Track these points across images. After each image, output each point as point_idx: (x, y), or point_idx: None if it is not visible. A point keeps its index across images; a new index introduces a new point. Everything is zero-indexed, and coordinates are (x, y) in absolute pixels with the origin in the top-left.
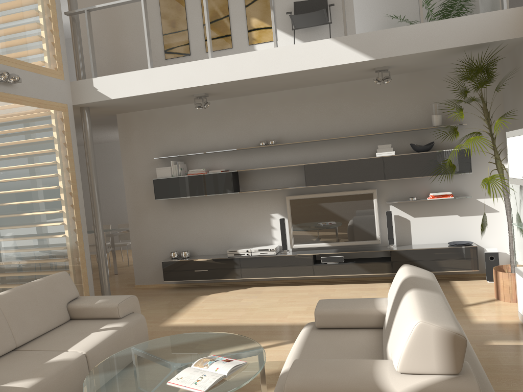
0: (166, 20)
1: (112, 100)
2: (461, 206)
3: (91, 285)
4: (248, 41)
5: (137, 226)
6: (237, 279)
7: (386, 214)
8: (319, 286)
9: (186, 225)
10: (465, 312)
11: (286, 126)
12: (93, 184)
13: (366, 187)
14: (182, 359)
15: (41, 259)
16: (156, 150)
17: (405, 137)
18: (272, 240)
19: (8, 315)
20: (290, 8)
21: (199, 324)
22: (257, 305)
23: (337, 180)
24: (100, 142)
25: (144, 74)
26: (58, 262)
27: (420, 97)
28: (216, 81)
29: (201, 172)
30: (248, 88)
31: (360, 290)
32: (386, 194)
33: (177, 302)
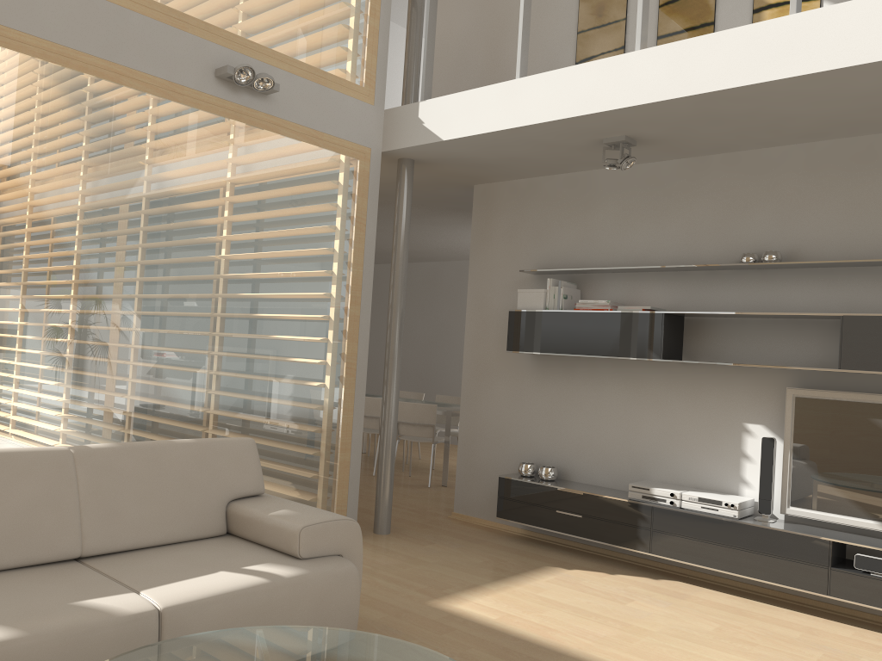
0: (587, 3)
1: (445, 145)
2: None
3: (355, 487)
4: None
5: (474, 399)
6: (640, 553)
7: None
8: (840, 625)
9: (561, 414)
10: None
11: (813, 225)
12: (395, 302)
13: None
14: None
15: (259, 415)
16: (529, 257)
17: None
18: (740, 485)
19: (88, 489)
20: None
21: (502, 627)
22: (656, 624)
23: None
24: None
25: (504, 90)
26: (293, 429)
27: None
28: (642, 101)
29: (602, 307)
30: (726, 127)
31: None
32: None
33: (499, 567)
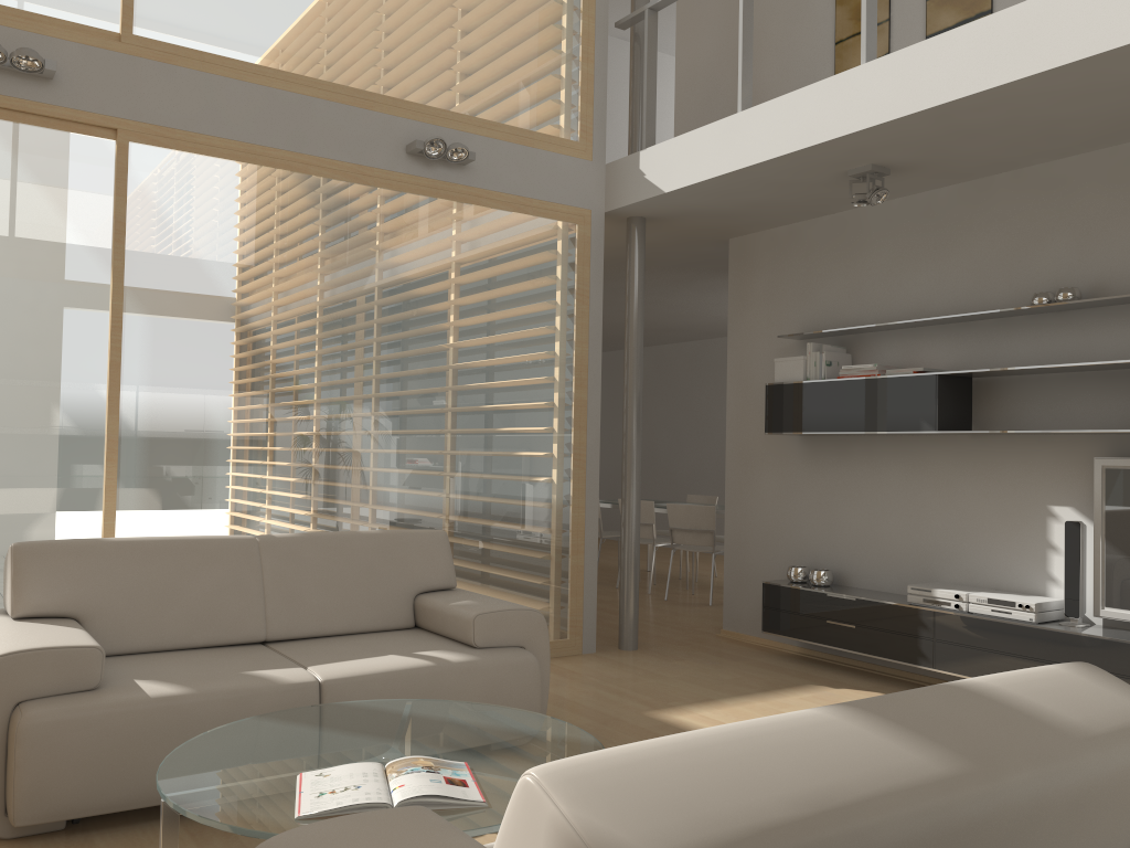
0: (845, 6)
1: (670, 197)
2: None
3: (591, 595)
4: None
5: (740, 494)
6: (923, 668)
7: None
8: None
9: (837, 506)
10: None
11: (1122, 250)
12: (630, 382)
13: None
14: (417, 749)
15: (474, 512)
16: (793, 319)
17: None
18: (1047, 584)
19: (271, 575)
20: None
21: None
22: None
23: None
24: None
25: (724, 128)
26: (513, 528)
27: None
28: (867, 123)
29: (869, 372)
30: (990, 141)
31: None
32: None
33: (749, 683)
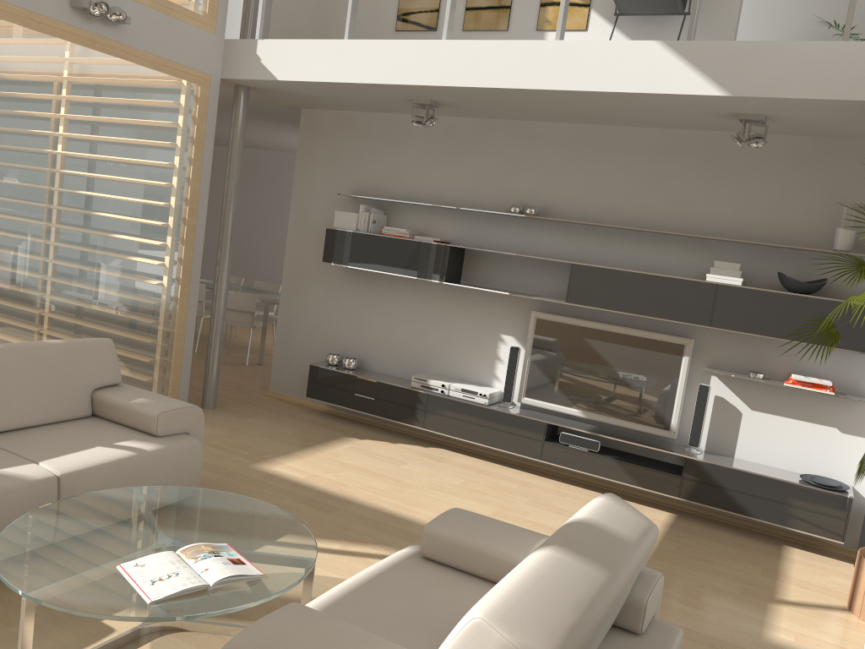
0: None
1: (280, 83)
2: (850, 414)
3: (187, 371)
4: (537, 23)
5: (292, 298)
6: (416, 428)
7: (698, 390)
8: (546, 480)
9: (364, 316)
10: (766, 612)
11: (564, 189)
12: (228, 213)
13: (677, 331)
14: (181, 533)
15: (106, 311)
16: (346, 181)
17: (775, 257)
18: (493, 380)
19: None
20: None
21: (308, 484)
22: (420, 480)
23: (623, 305)
24: None
25: (334, 47)
26: (135, 322)
27: (826, 188)
28: (443, 83)
29: (402, 234)
30: (507, 107)
31: None
32: (711, 353)
33: (307, 437)
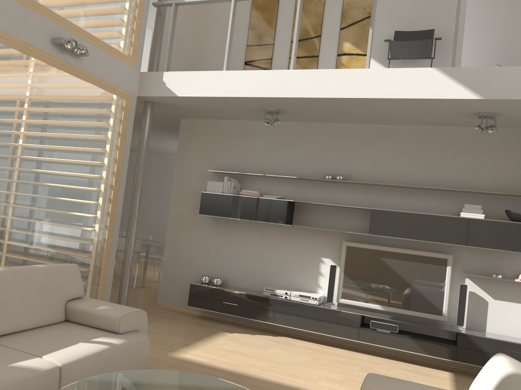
0: (253, 31)
1: (178, 98)
2: None
3: (109, 290)
4: (335, 65)
5: (174, 239)
6: (268, 323)
7: (460, 287)
8: (361, 354)
9: (226, 250)
10: None
11: (359, 163)
12: (138, 183)
13: (440, 250)
14: None
15: (60, 247)
16: (212, 163)
17: (499, 201)
18: (317, 288)
19: None
20: (389, 37)
21: (212, 365)
22: (284, 359)
23: (408, 234)
24: (163, 152)
25: (217, 75)
26: (78, 256)
27: None
28: (293, 95)
29: (254, 194)
30: (326, 112)
31: (412, 372)
32: (463, 263)
33: (195, 333)
